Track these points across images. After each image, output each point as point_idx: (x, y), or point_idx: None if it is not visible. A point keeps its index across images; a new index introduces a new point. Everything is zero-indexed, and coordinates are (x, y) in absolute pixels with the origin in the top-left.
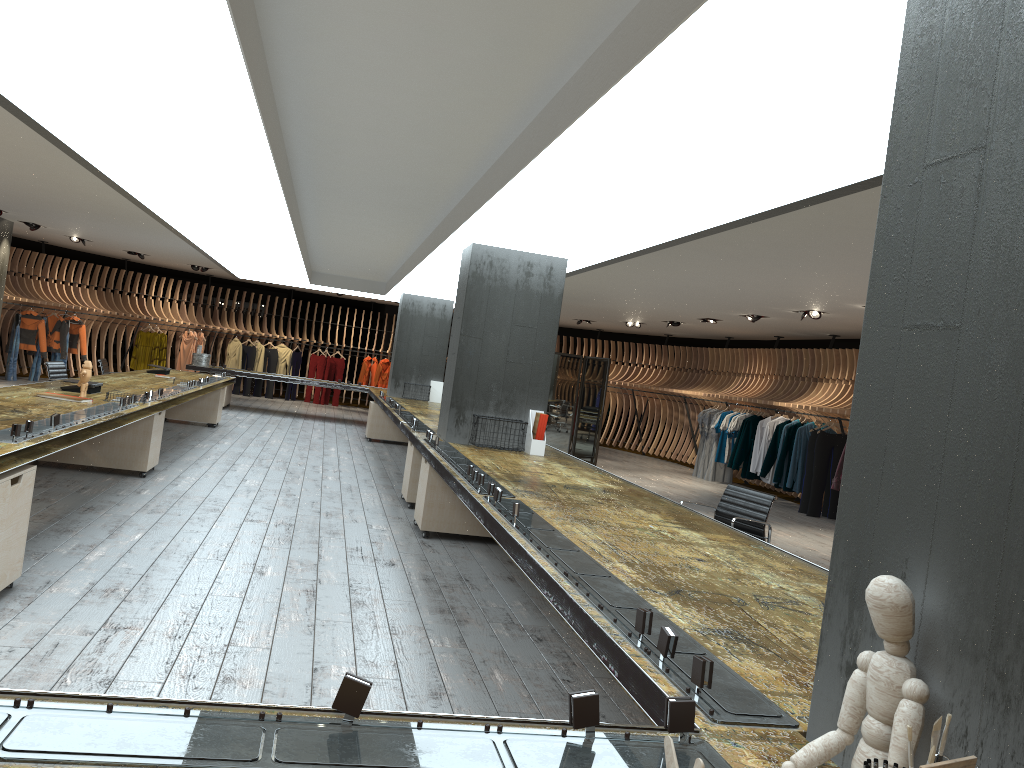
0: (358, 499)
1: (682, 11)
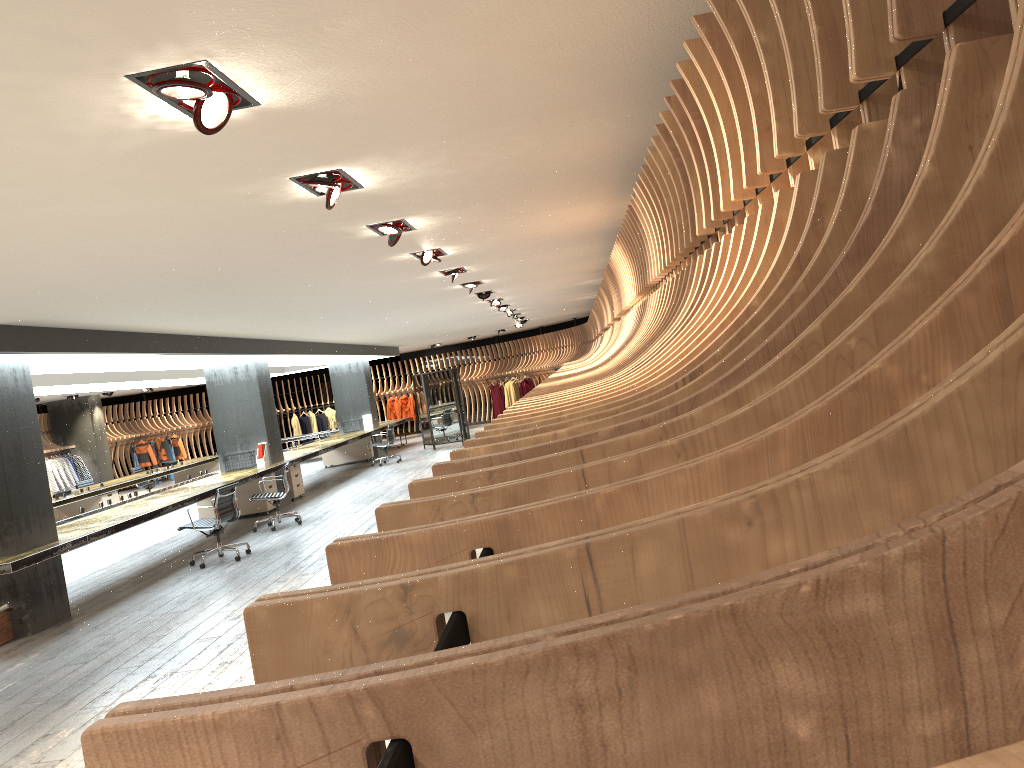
0: None
1: None
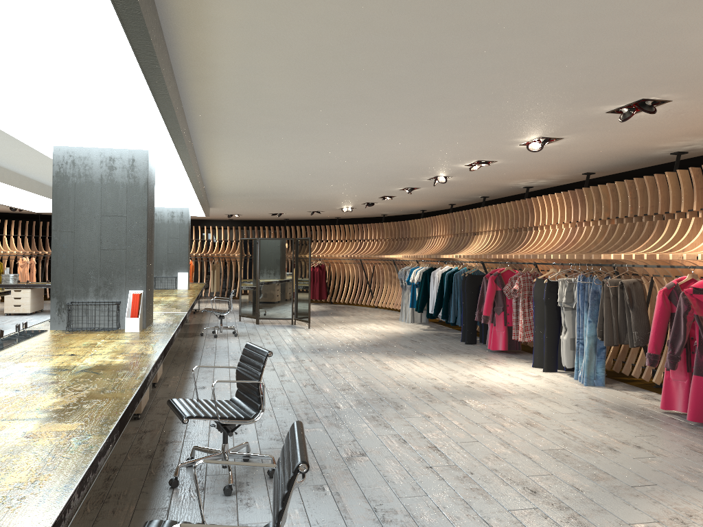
0: None
1: None
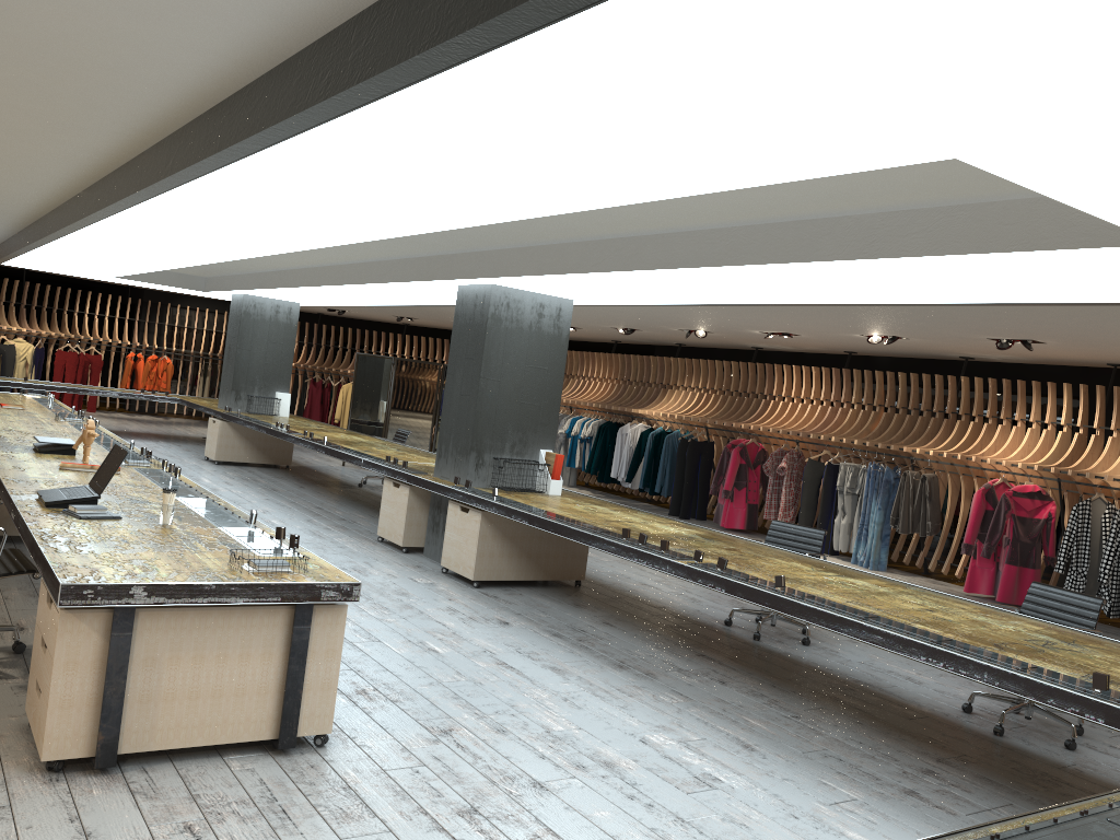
0: (347, 547)
1: (1101, 240)
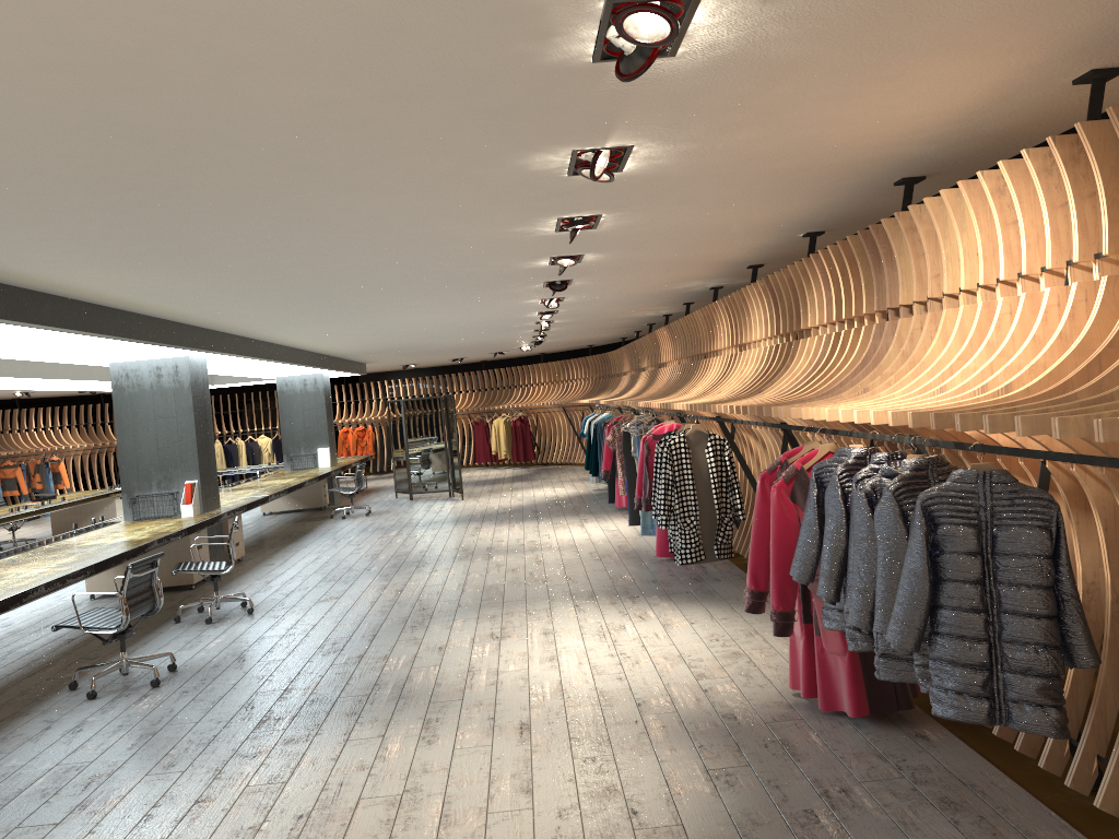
0: None
1: None
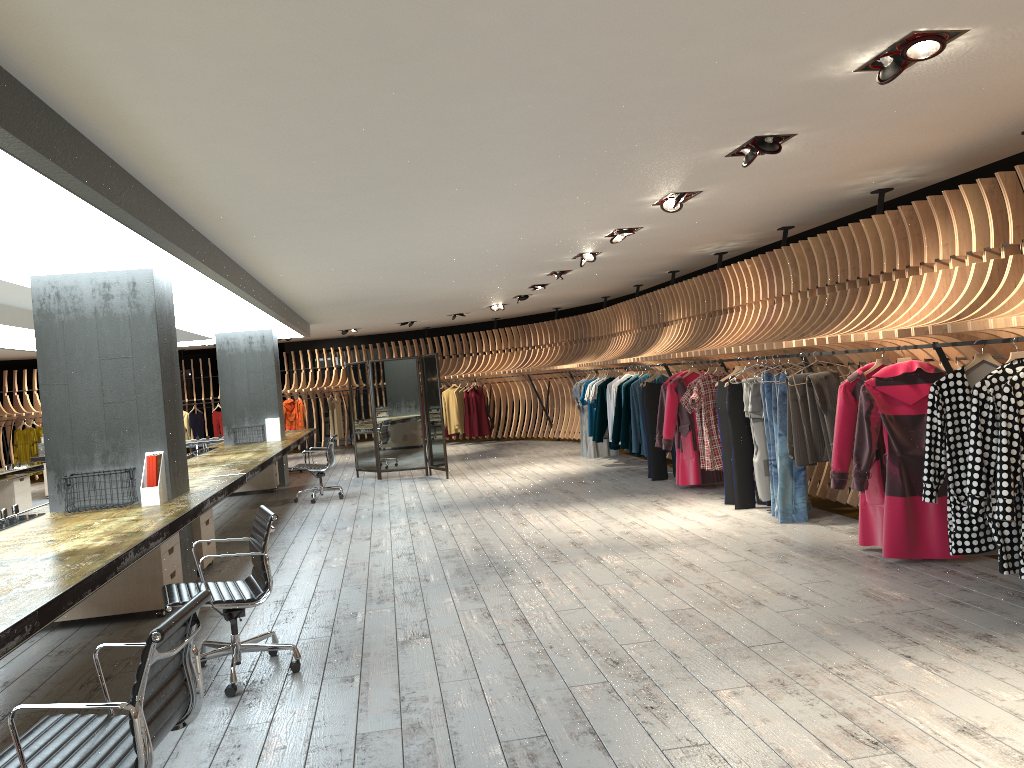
0: None
1: None
